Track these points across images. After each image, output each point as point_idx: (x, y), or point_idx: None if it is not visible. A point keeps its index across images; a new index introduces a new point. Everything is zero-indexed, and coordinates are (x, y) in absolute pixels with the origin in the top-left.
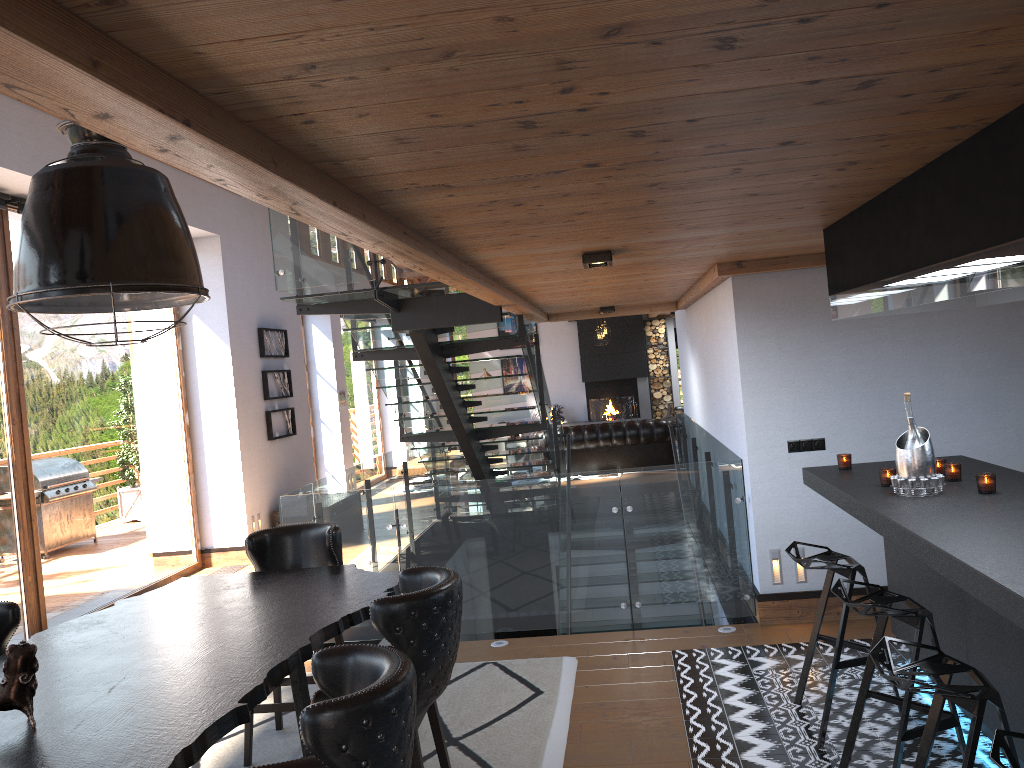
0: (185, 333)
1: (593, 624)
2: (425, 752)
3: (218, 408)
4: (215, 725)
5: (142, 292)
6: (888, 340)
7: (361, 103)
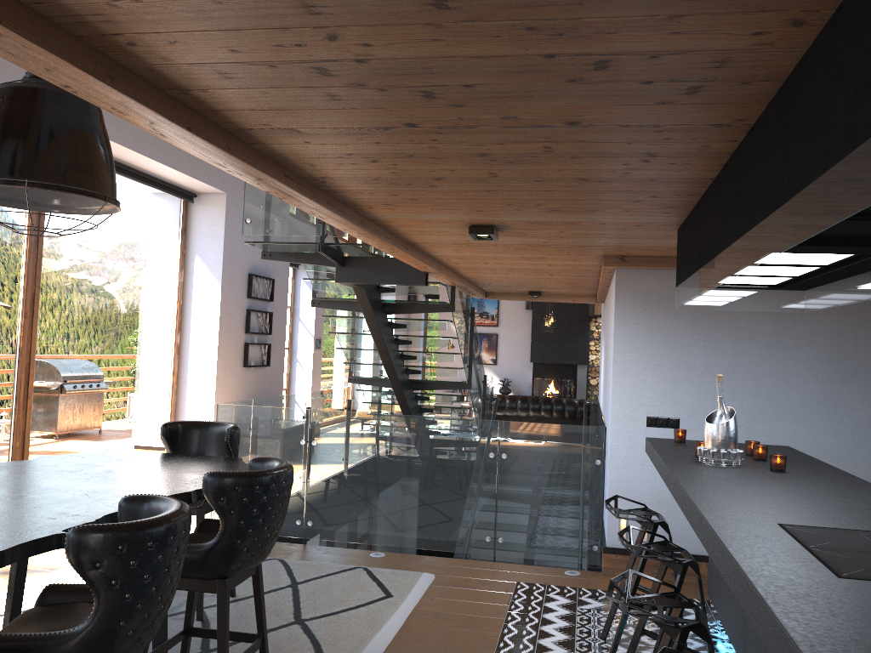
0: (187, 269)
1: (460, 551)
2: (273, 626)
3: (204, 333)
4: (32, 543)
5: (52, 190)
6: (746, 340)
7: (162, 29)
